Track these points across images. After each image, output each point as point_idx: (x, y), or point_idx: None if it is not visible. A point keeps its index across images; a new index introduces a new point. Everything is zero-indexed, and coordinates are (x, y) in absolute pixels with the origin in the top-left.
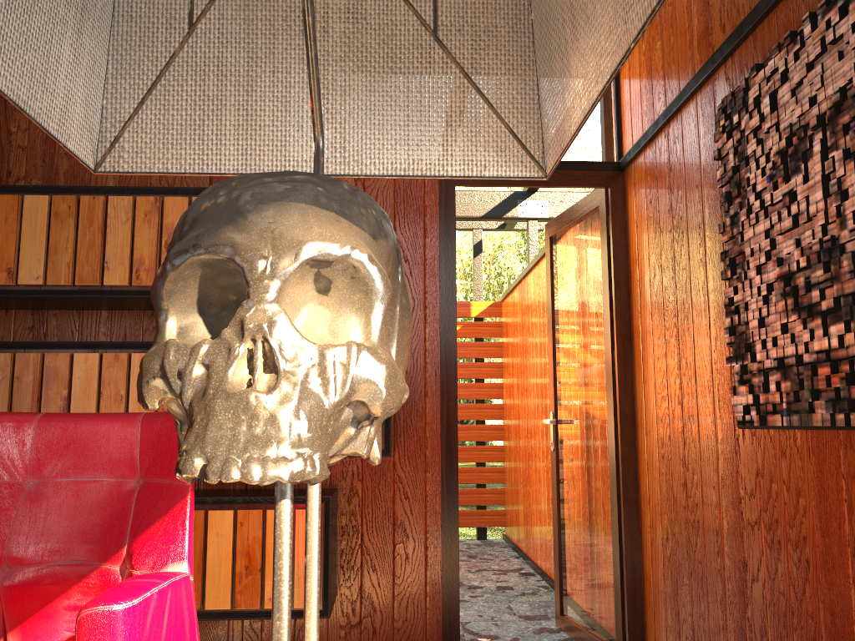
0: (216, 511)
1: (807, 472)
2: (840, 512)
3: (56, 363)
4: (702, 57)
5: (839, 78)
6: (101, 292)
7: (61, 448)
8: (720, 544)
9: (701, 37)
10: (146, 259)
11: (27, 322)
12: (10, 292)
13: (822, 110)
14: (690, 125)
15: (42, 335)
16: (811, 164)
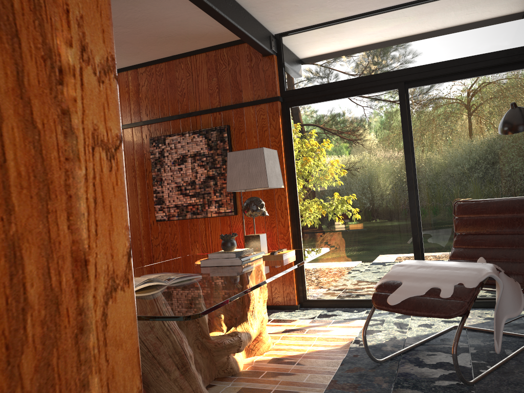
0: None
1: (178, 229)
2: (188, 236)
3: None
4: (136, 118)
5: (196, 149)
6: None
7: None
8: (142, 254)
9: (136, 112)
10: None
11: None
12: None
13: (191, 153)
14: (128, 135)
15: None
16: (187, 164)
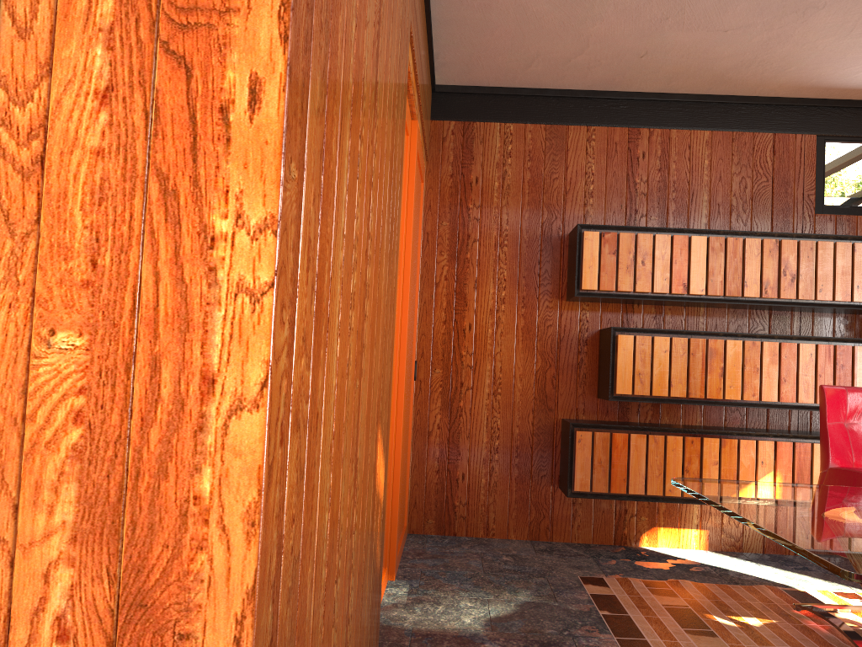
0: (818, 444)
1: None
2: None
3: (715, 345)
4: None
5: None
6: (738, 301)
7: (859, 406)
8: None
9: None
10: (771, 280)
11: (651, 313)
12: (681, 298)
13: None
14: None
15: (661, 322)
16: None
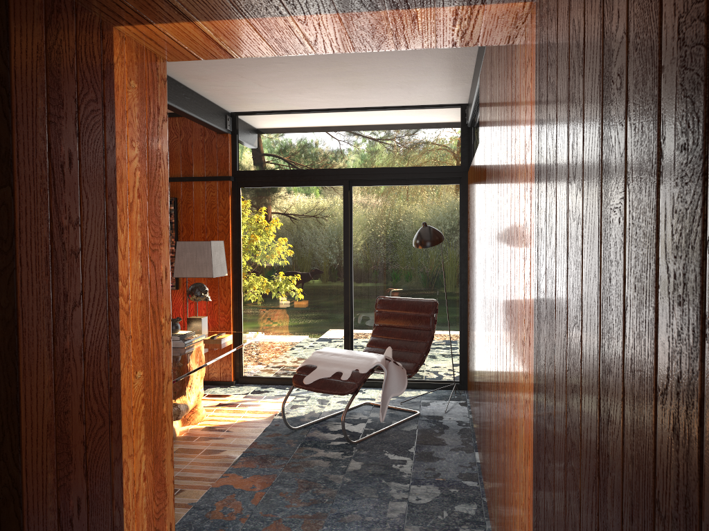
0: None
1: None
2: None
3: None
4: None
5: None
6: None
7: None
8: None
9: None
10: None
11: None
12: None
13: None
14: None
15: None
16: None
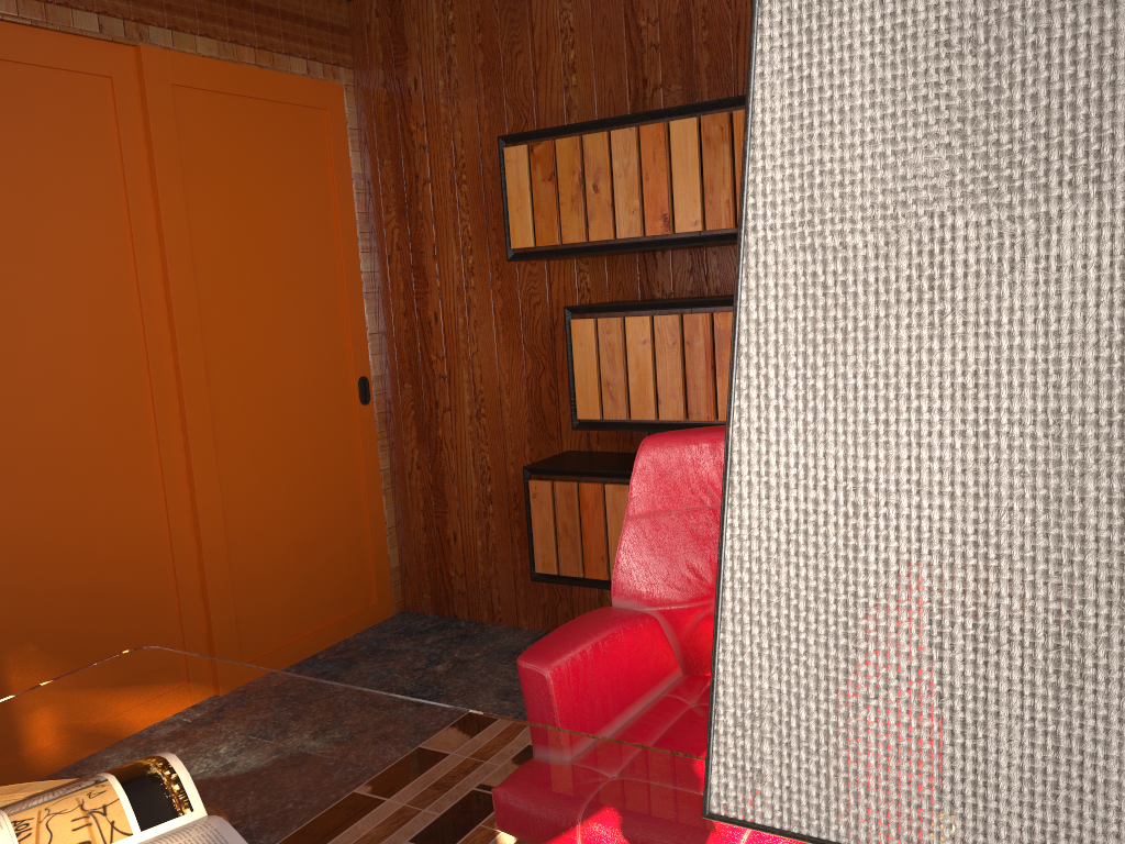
0: None
1: None
2: None
3: (726, 324)
4: None
5: None
6: None
7: None
8: None
9: None
10: None
11: (685, 264)
12: (668, 242)
13: None
14: None
15: (702, 278)
16: None
